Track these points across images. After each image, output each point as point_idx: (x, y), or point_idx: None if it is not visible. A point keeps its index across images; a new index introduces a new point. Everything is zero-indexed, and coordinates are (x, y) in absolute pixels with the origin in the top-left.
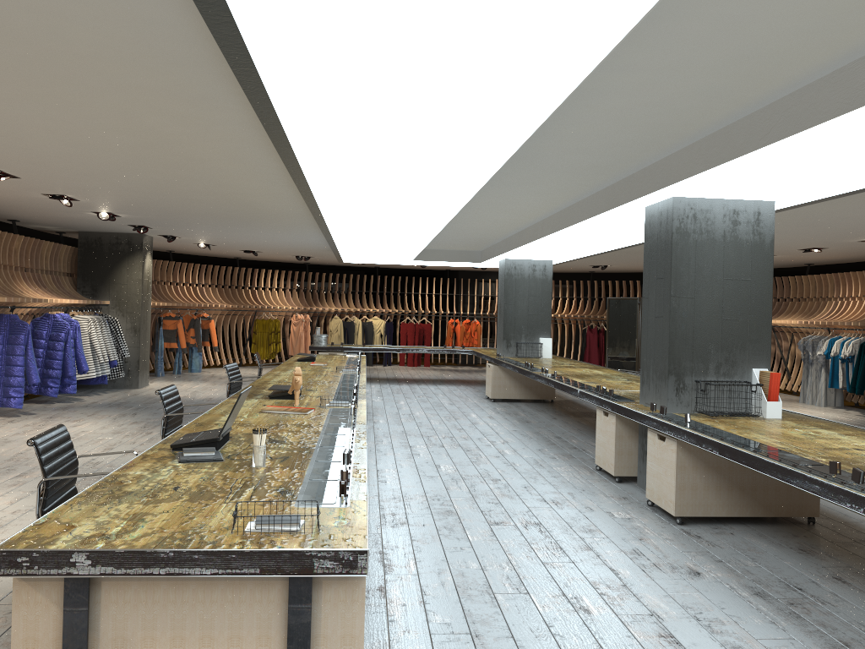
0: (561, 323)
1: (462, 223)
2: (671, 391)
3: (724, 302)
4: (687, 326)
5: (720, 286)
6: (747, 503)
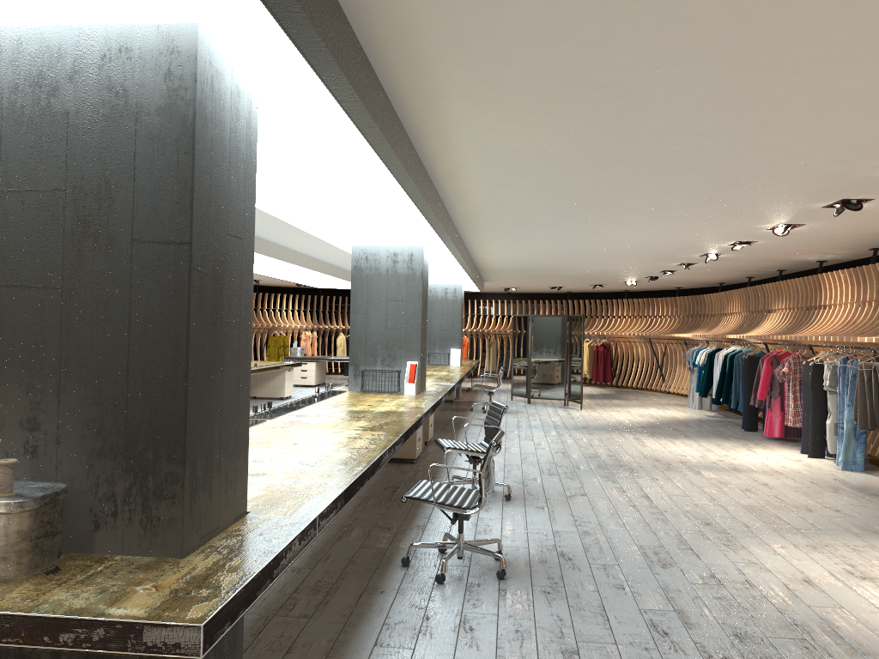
0: None
1: (337, 258)
2: (350, 376)
3: (387, 316)
4: (361, 332)
5: (385, 305)
6: None
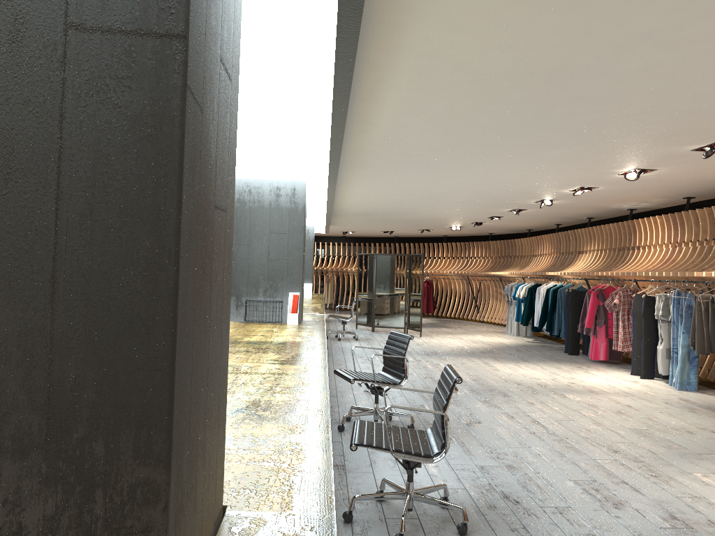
0: None
1: None
2: (232, 307)
3: (270, 248)
4: (244, 264)
5: (267, 237)
6: None
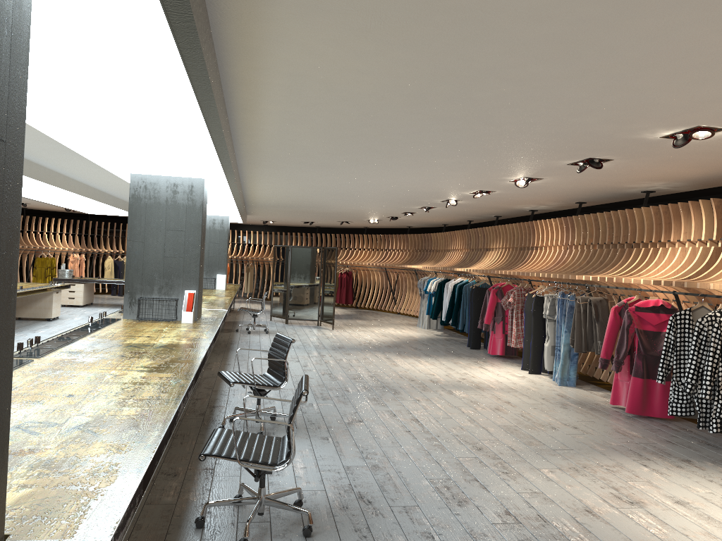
0: None
1: (110, 186)
2: (126, 304)
3: (166, 245)
4: (138, 261)
5: (163, 234)
6: None
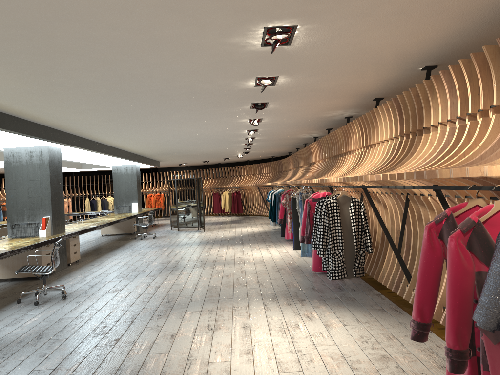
0: (206, 191)
1: None
2: (9, 229)
3: (29, 190)
4: (13, 201)
5: (27, 183)
6: (11, 272)
